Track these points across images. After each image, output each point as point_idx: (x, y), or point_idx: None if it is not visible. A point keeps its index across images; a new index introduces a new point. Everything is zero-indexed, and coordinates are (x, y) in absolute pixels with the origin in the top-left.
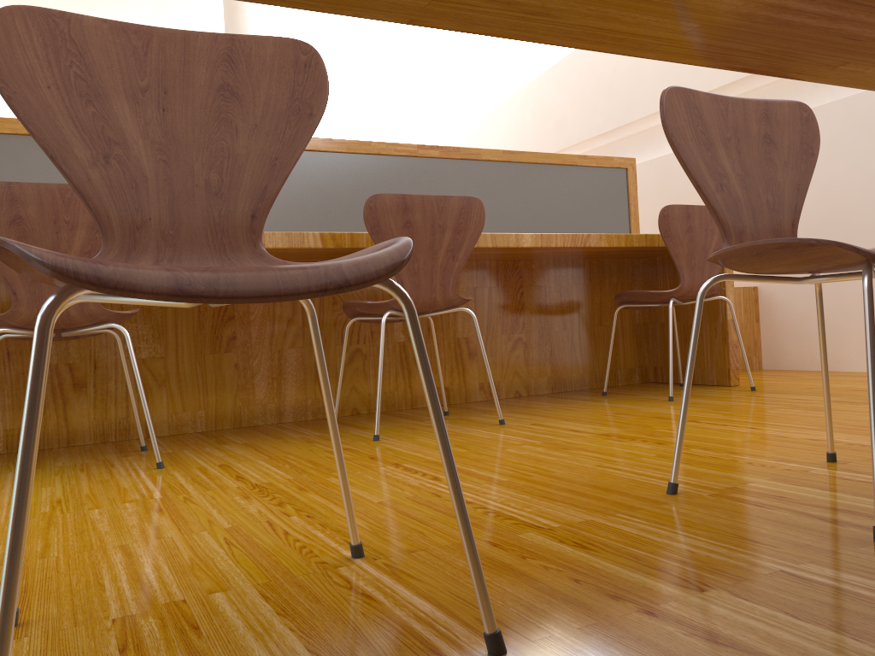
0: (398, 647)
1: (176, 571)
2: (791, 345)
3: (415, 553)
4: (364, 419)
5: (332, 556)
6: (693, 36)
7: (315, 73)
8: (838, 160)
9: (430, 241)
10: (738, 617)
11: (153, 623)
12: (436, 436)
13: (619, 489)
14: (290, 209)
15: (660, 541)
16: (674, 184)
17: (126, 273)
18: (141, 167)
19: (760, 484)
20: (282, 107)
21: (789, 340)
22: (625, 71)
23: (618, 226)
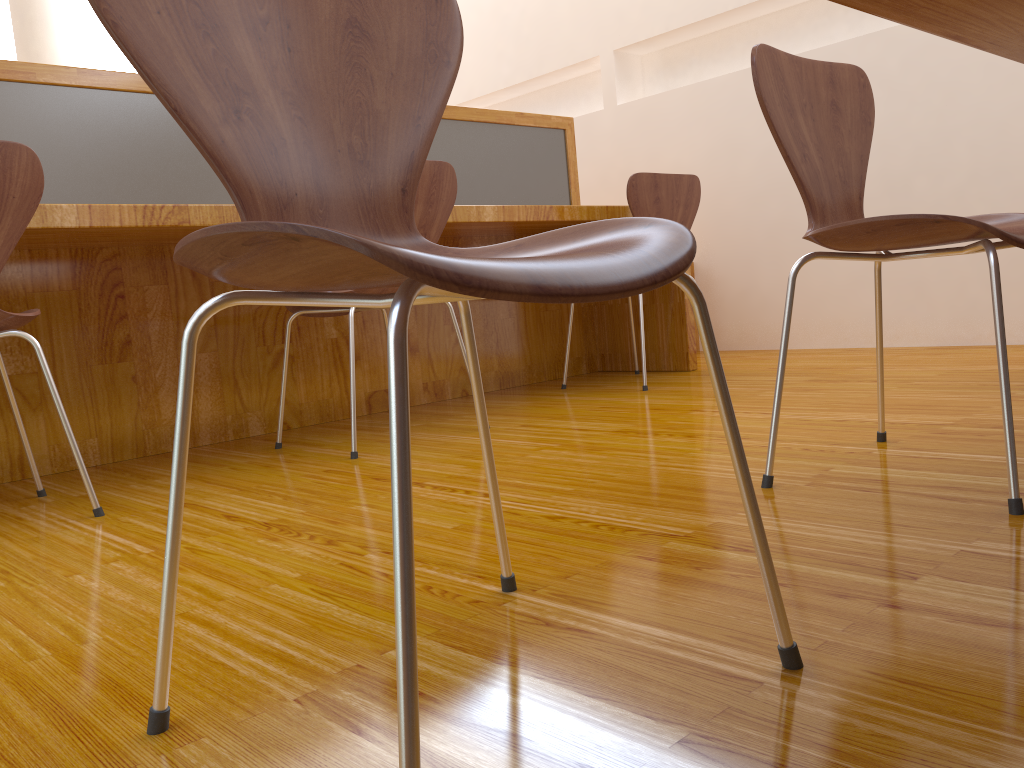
0: (683, 676)
1: (301, 635)
2: (730, 324)
3: (571, 578)
4: (305, 435)
5: (478, 593)
6: (961, 0)
7: (448, 10)
8: None
9: None
10: (976, 598)
11: (356, 697)
12: (730, 442)
13: (706, 487)
14: (187, 174)
15: (815, 535)
16: (598, 147)
17: (480, 269)
18: (276, 126)
19: (841, 470)
20: (417, 52)
21: (727, 319)
22: (536, 13)
23: (558, 196)
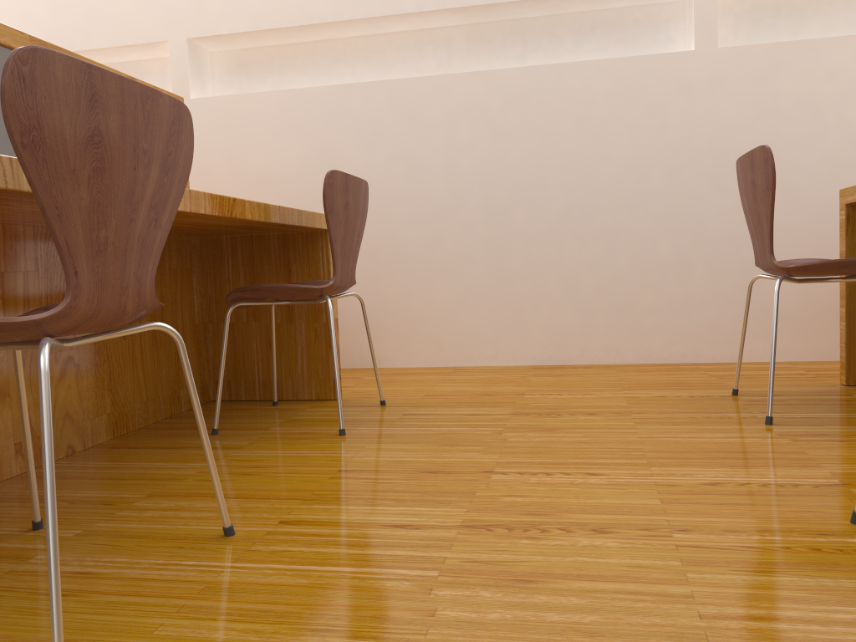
0: None
1: None
2: None
3: None
4: None
5: None
6: None
7: None
8: (380, 145)
9: (129, 182)
10: None
11: None
12: None
13: None
14: None
15: None
16: None
17: None
18: None
19: None
20: None
21: None
22: None
23: None
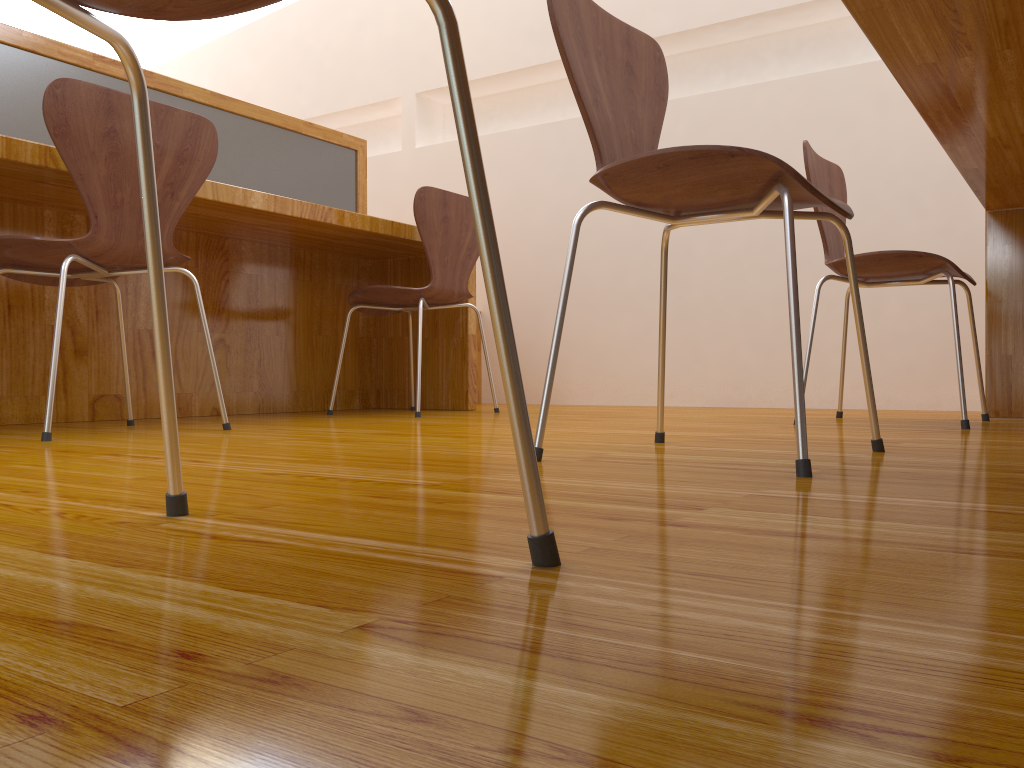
0: (389, 574)
1: None
2: None
3: (270, 508)
4: None
5: (131, 517)
6: None
7: None
8: (571, 181)
9: None
10: (774, 520)
11: None
12: (479, 227)
13: (467, 460)
14: None
15: (586, 485)
16: (393, 189)
17: None
18: None
19: (618, 454)
20: None
21: None
22: (340, 48)
23: None
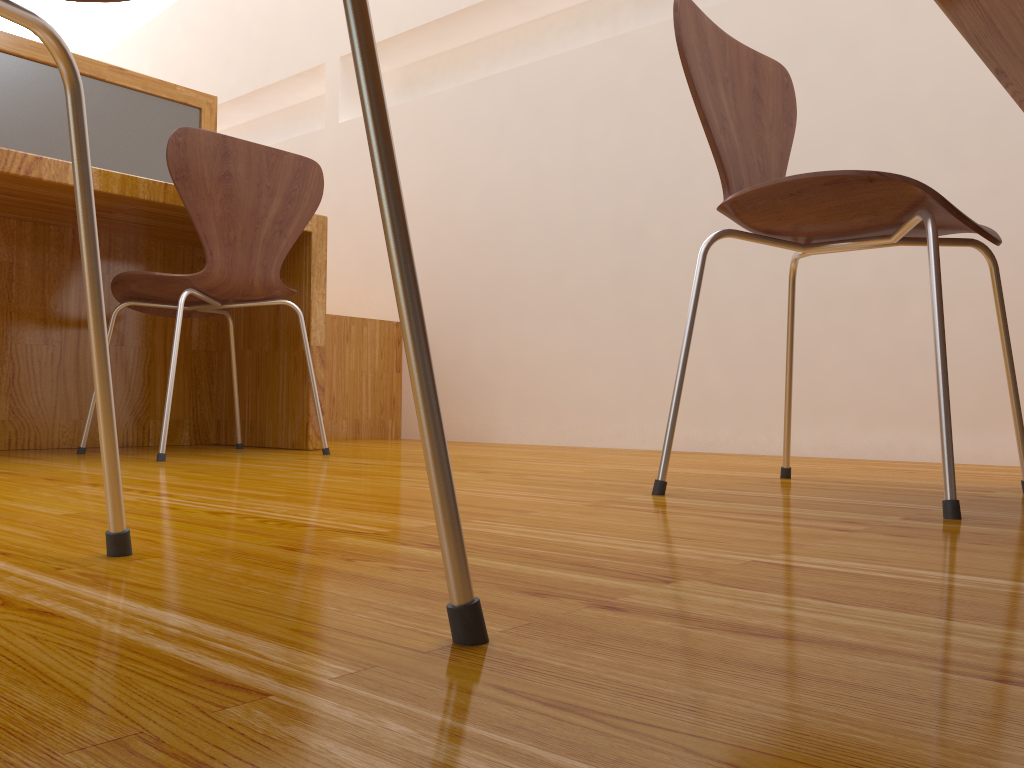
0: None
1: None
2: None
3: None
4: None
5: None
6: None
7: None
8: (504, 151)
9: None
10: None
11: None
12: None
13: None
14: None
15: None
16: None
17: None
18: None
19: None
20: None
21: None
22: (267, 12)
23: None
